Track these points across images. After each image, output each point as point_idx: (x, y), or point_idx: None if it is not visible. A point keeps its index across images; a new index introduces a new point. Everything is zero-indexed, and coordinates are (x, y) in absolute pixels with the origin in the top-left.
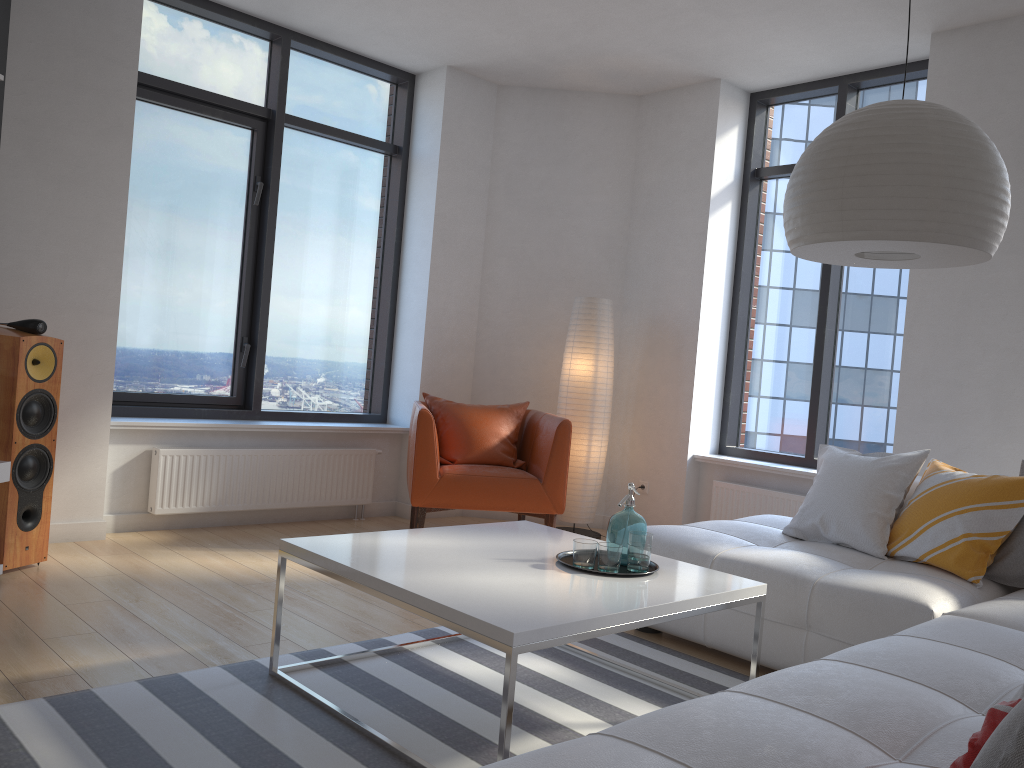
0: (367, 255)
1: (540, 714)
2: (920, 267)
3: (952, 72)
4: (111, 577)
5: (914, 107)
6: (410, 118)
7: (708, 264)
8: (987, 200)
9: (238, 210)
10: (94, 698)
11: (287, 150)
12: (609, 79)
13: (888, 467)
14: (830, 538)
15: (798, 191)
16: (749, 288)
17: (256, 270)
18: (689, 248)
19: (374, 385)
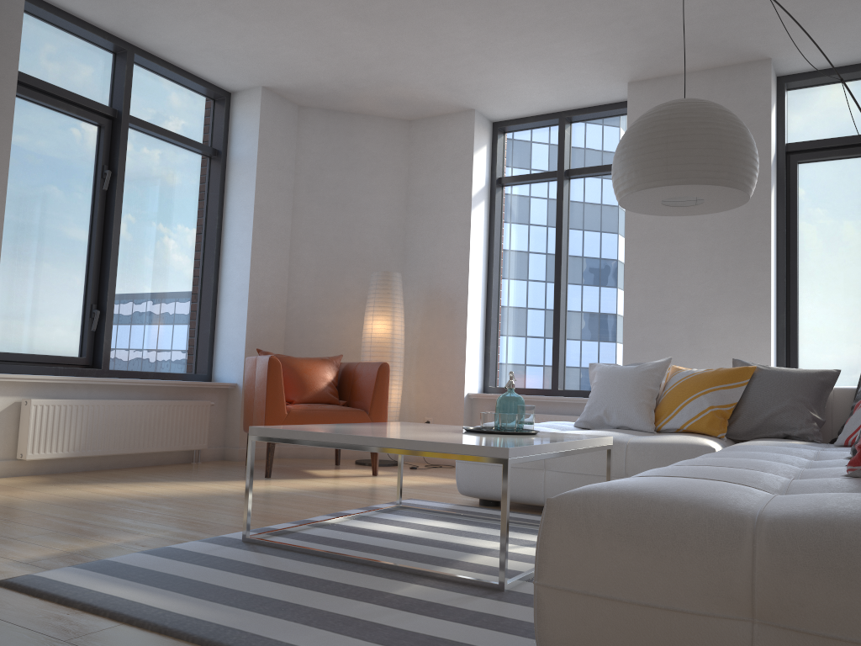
0: (192, 239)
1: (469, 545)
2: (693, 214)
3: (644, 109)
4: (23, 503)
5: (702, 101)
6: (227, 127)
7: (472, 246)
8: (752, 161)
9: (87, 194)
10: (115, 563)
11: (128, 146)
12: (390, 105)
13: (647, 370)
14: (612, 424)
15: (631, 155)
16: (498, 266)
17: (103, 246)
18: (457, 234)
19: (199, 350)
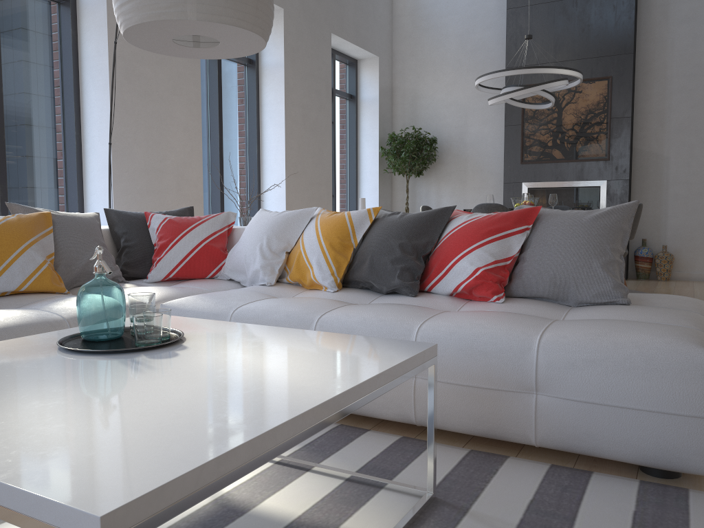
0: None
1: (192, 512)
2: (152, 50)
3: None
4: None
5: None
6: None
7: None
8: None
9: None
10: None
11: None
12: None
13: None
14: None
15: None
16: None
17: None
18: None
19: None
